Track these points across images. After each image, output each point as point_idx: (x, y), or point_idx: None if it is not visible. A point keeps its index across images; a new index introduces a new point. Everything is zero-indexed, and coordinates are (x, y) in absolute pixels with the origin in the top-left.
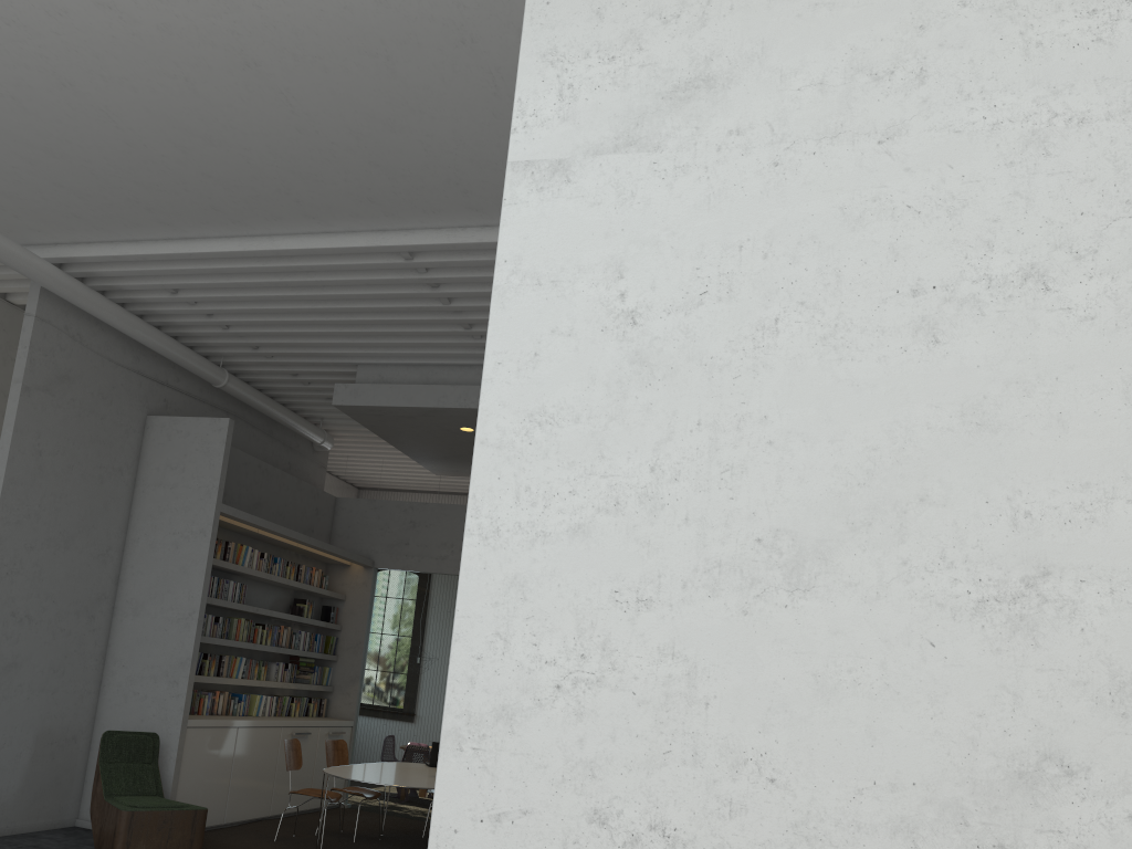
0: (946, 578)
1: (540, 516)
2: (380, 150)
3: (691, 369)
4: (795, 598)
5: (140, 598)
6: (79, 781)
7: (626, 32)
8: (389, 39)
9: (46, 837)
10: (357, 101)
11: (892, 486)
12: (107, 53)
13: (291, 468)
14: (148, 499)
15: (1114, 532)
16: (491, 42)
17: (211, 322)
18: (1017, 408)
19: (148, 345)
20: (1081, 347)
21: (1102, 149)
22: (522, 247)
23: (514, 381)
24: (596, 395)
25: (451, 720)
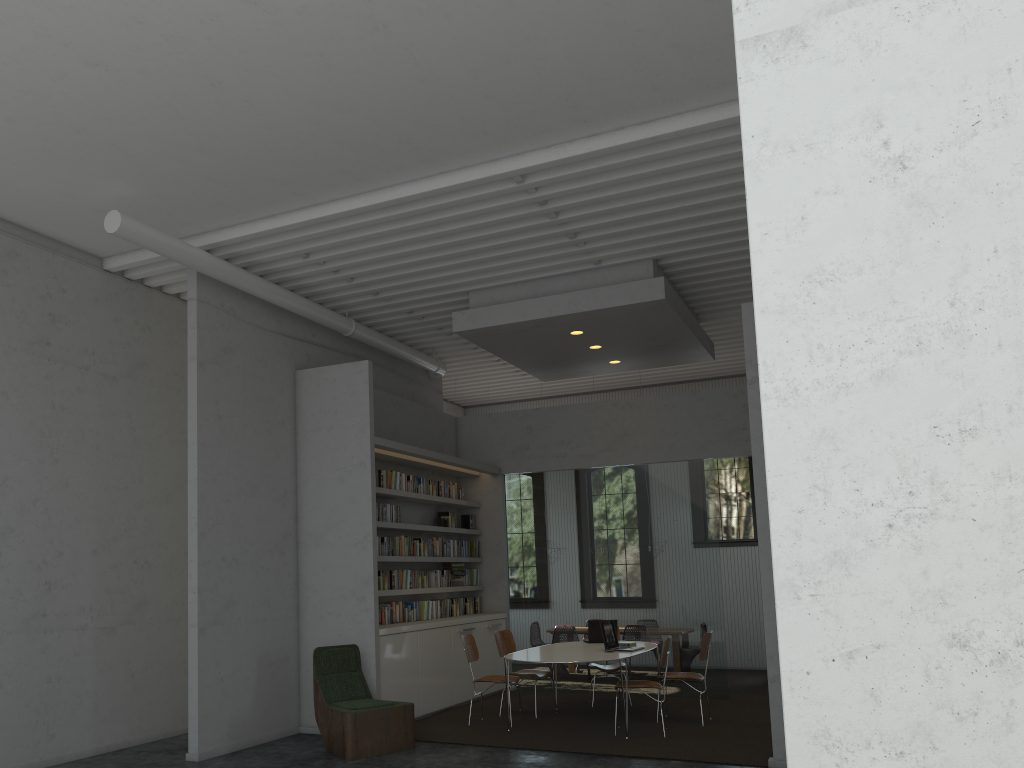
0: None
1: (838, 370)
2: (496, 83)
3: (976, 200)
4: None
5: (319, 530)
6: (295, 694)
7: None
8: None
9: (282, 744)
10: (476, 40)
11: None
12: (252, 46)
13: (414, 397)
14: (310, 443)
15: None
16: None
17: (338, 277)
18: None
19: (288, 308)
20: None
21: None
22: (767, 119)
23: (785, 248)
24: (875, 244)
25: (782, 572)
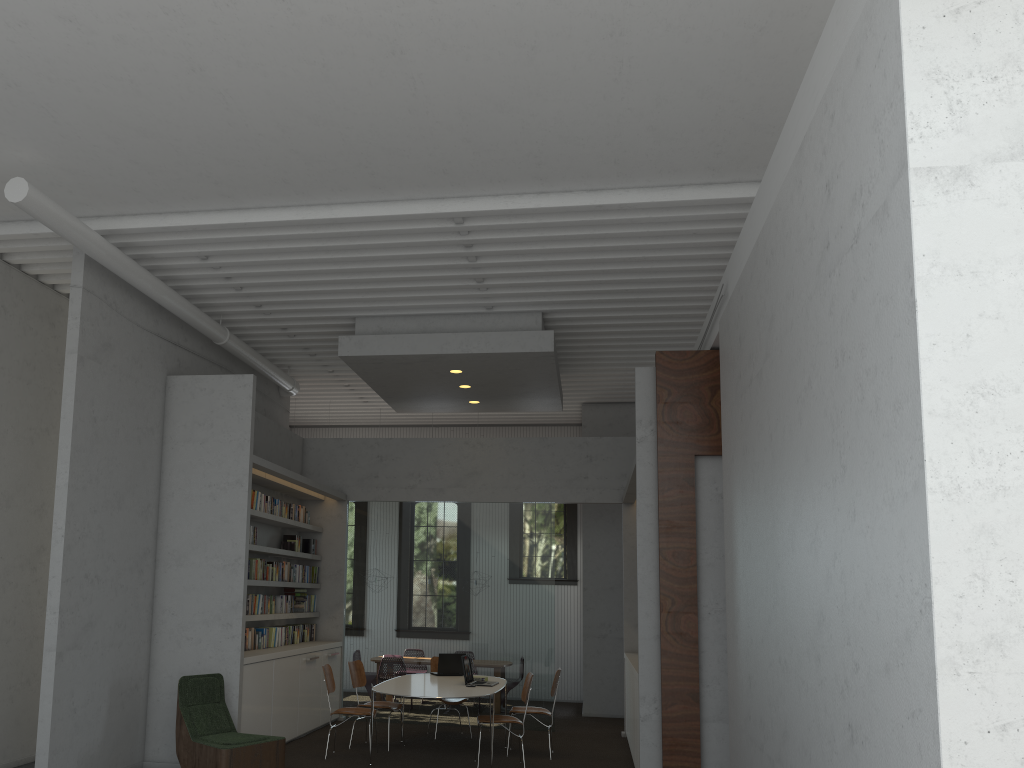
0: None
1: (996, 473)
2: (479, 128)
3: None
4: None
5: (182, 549)
6: (142, 725)
7: (1003, 55)
8: (544, 31)
9: None
10: (482, 85)
11: None
12: (256, 41)
13: (266, 414)
14: (178, 455)
15: None
16: (637, 35)
17: (230, 284)
18: None
19: (171, 309)
20: None
21: None
22: (937, 242)
23: (951, 359)
24: None
25: (944, 650)
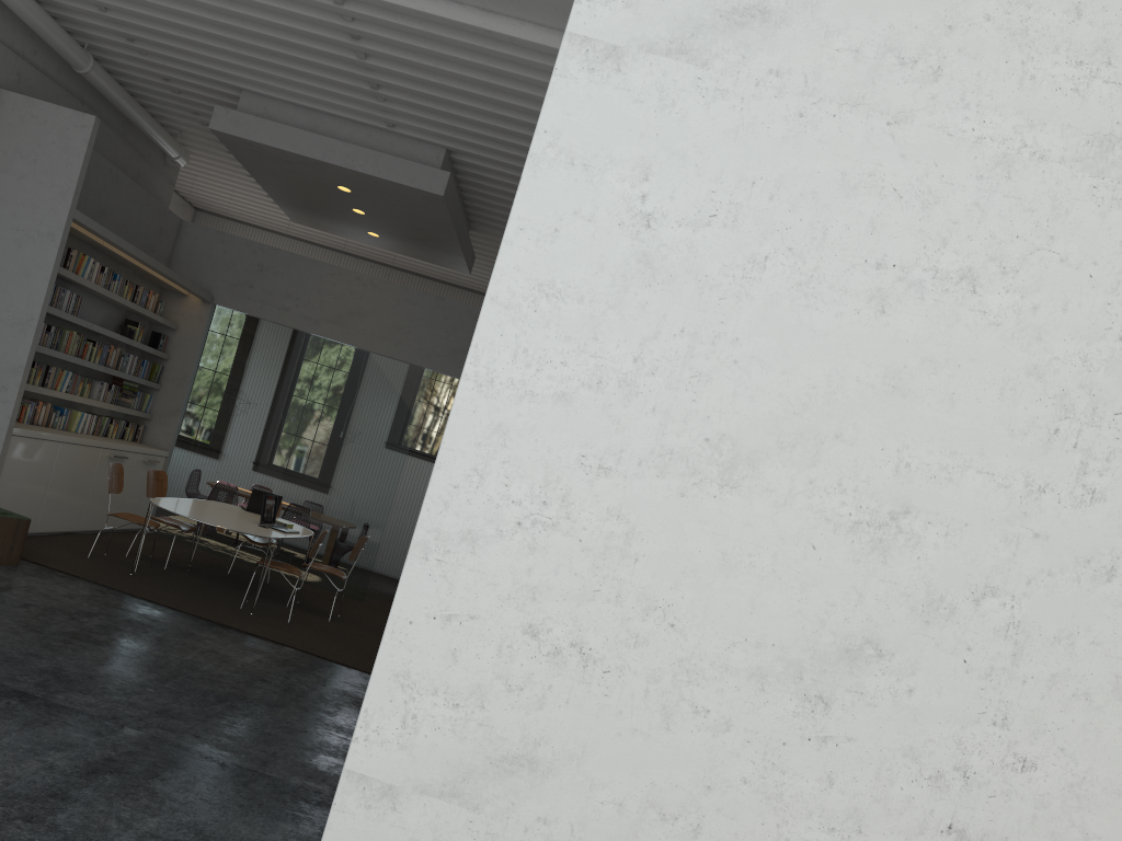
0: (837, 500)
1: (531, 378)
2: None
3: (687, 282)
4: (723, 492)
5: None
6: None
7: None
8: None
9: None
10: None
11: (818, 421)
12: None
13: (139, 178)
14: None
15: (961, 492)
16: None
17: None
18: (925, 382)
19: (11, 7)
20: (983, 346)
21: (1048, 187)
22: (563, 122)
23: (531, 250)
24: (601, 282)
25: (422, 533)
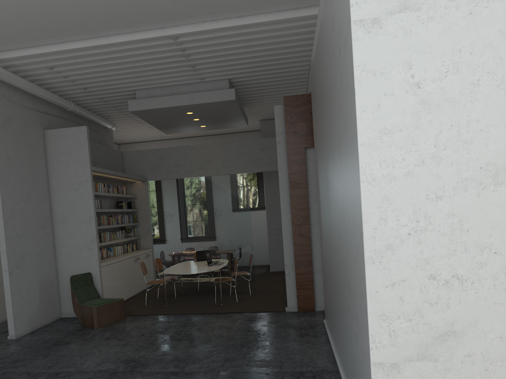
0: None
1: (391, 171)
2: None
3: (445, 104)
4: (497, 187)
5: (64, 215)
6: (57, 299)
7: None
8: None
9: (56, 325)
10: None
11: None
12: None
13: (100, 142)
14: (55, 170)
15: None
16: None
17: (67, 80)
18: None
19: (39, 96)
20: None
21: None
22: (364, 59)
23: (371, 117)
24: (407, 119)
25: (368, 253)
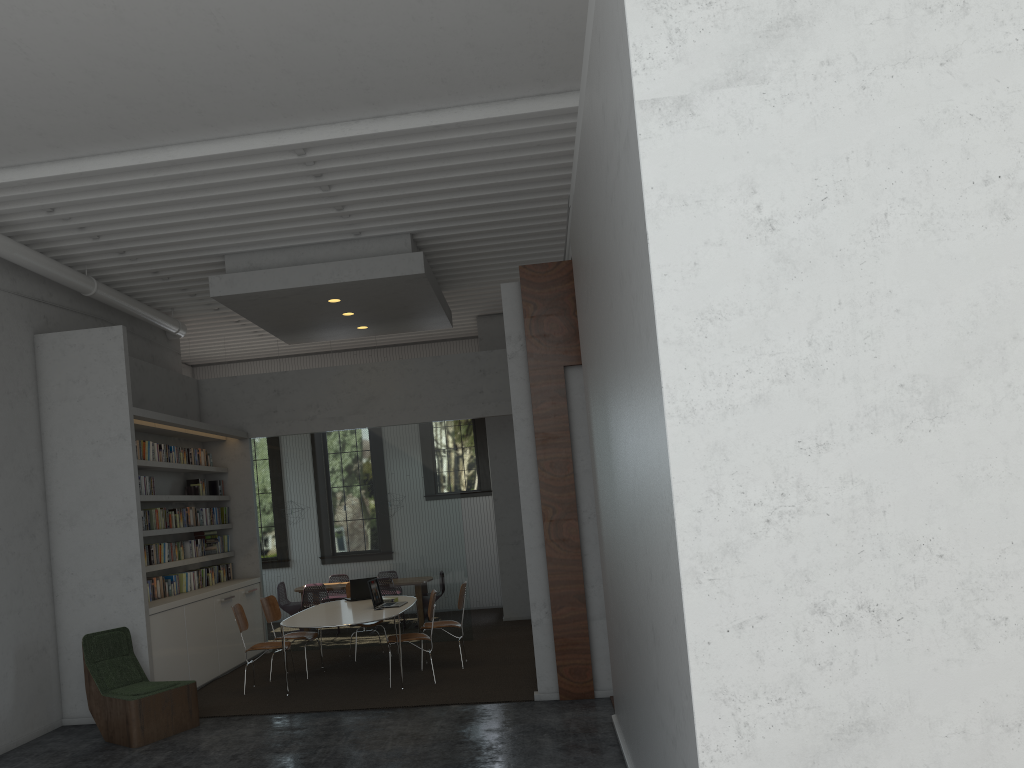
0: None
1: (726, 394)
2: (296, 59)
3: (825, 261)
4: (935, 424)
5: (73, 509)
6: (56, 685)
7: None
8: None
9: (50, 741)
10: (285, 15)
11: (992, 331)
12: None
13: (154, 360)
14: (57, 415)
15: None
16: None
17: (84, 234)
18: None
19: (26, 266)
20: None
21: None
22: (664, 174)
23: (681, 288)
24: (752, 291)
25: (687, 562)
